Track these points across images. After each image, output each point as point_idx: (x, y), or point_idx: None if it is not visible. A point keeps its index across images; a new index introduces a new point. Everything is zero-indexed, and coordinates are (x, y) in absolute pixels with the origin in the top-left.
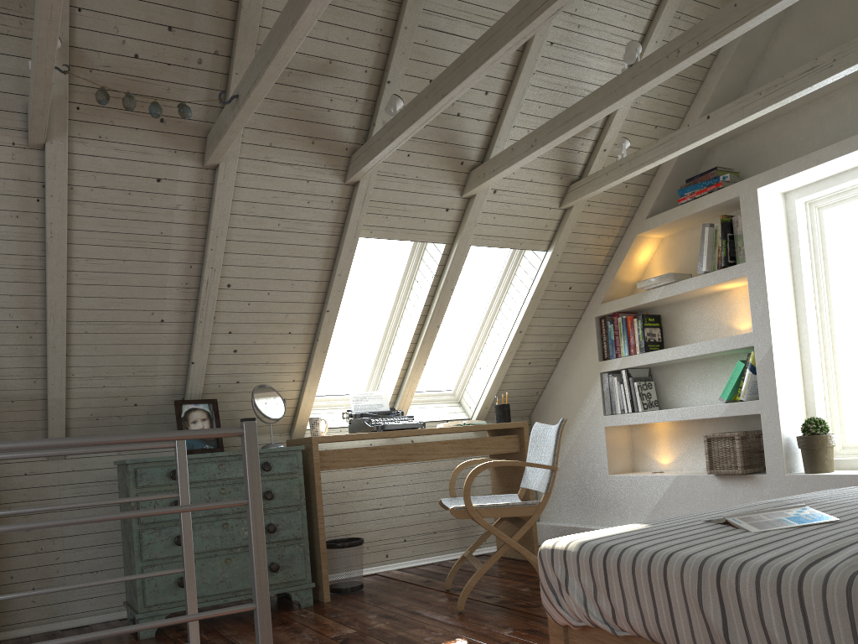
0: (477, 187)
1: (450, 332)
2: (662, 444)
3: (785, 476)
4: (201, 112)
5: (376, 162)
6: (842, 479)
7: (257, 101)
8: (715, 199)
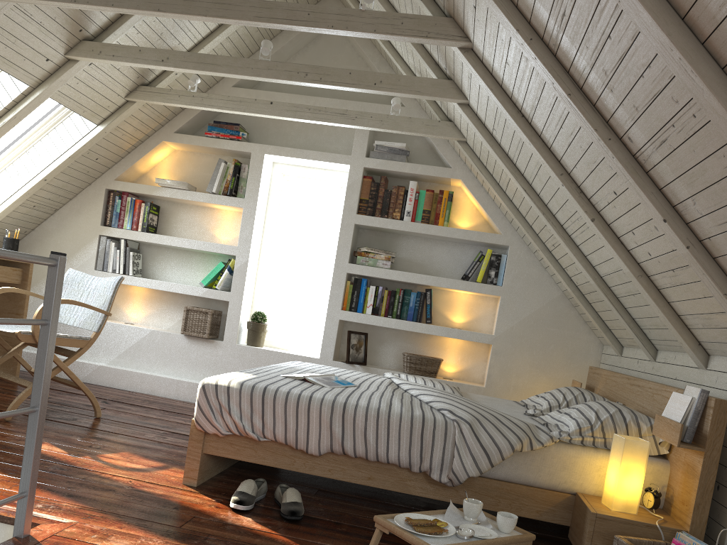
0: (88, 58)
1: None
2: (136, 302)
3: (236, 345)
4: None
5: (37, 3)
6: (272, 353)
7: None
8: (234, 146)
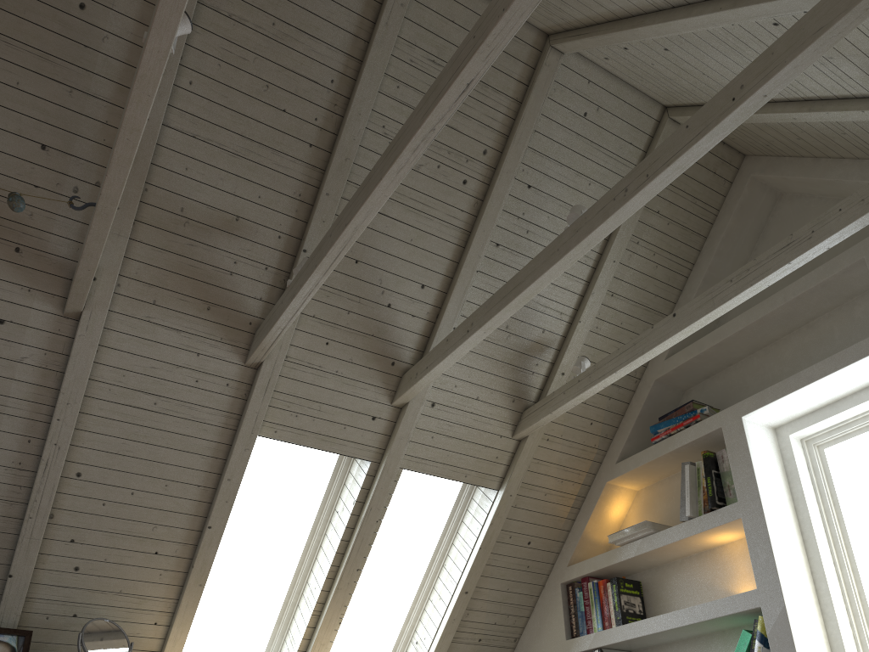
0: (408, 390)
1: (381, 591)
2: None
3: None
4: (70, 249)
5: (279, 331)
6: None
7: (113, 204)
8: (693, 433)
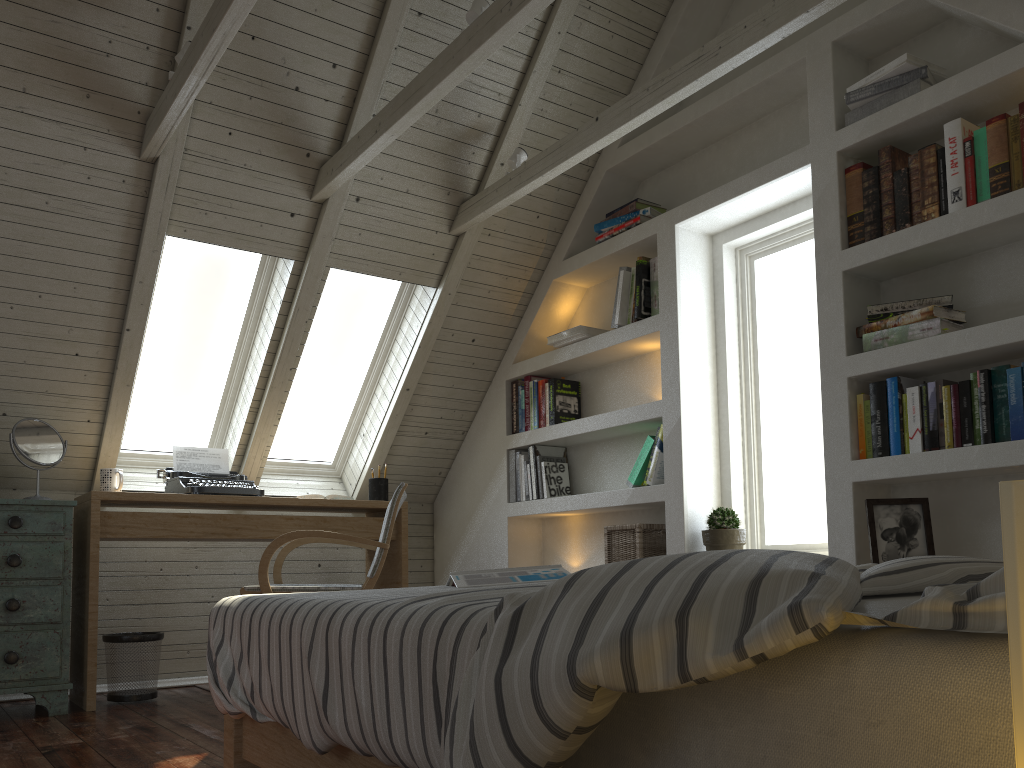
0: (325, 187)
1: (325, 385)
2: (573, 541)
3: None
4: None
5: (168, 129)
6: None
7: None
8: (632, 236)
